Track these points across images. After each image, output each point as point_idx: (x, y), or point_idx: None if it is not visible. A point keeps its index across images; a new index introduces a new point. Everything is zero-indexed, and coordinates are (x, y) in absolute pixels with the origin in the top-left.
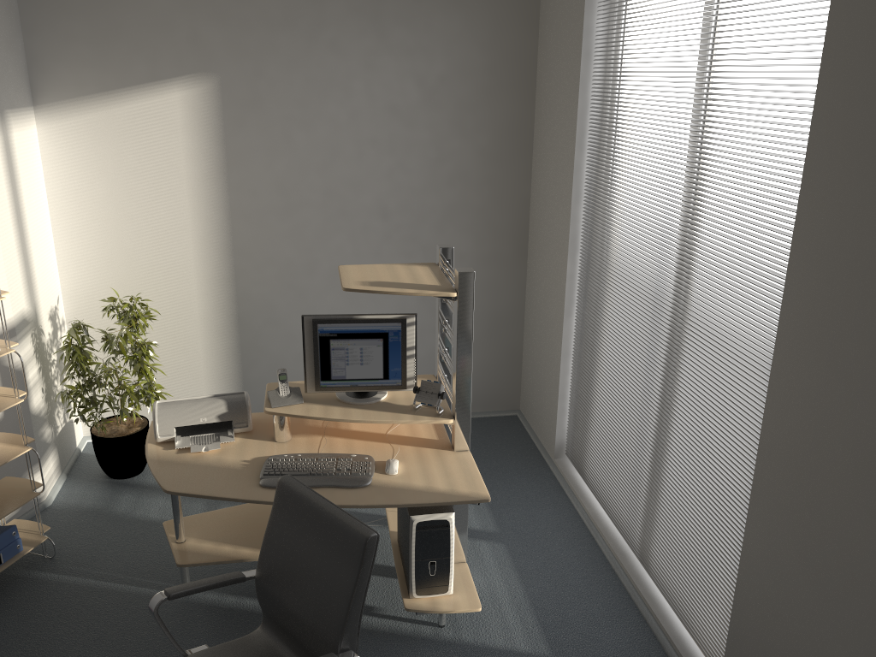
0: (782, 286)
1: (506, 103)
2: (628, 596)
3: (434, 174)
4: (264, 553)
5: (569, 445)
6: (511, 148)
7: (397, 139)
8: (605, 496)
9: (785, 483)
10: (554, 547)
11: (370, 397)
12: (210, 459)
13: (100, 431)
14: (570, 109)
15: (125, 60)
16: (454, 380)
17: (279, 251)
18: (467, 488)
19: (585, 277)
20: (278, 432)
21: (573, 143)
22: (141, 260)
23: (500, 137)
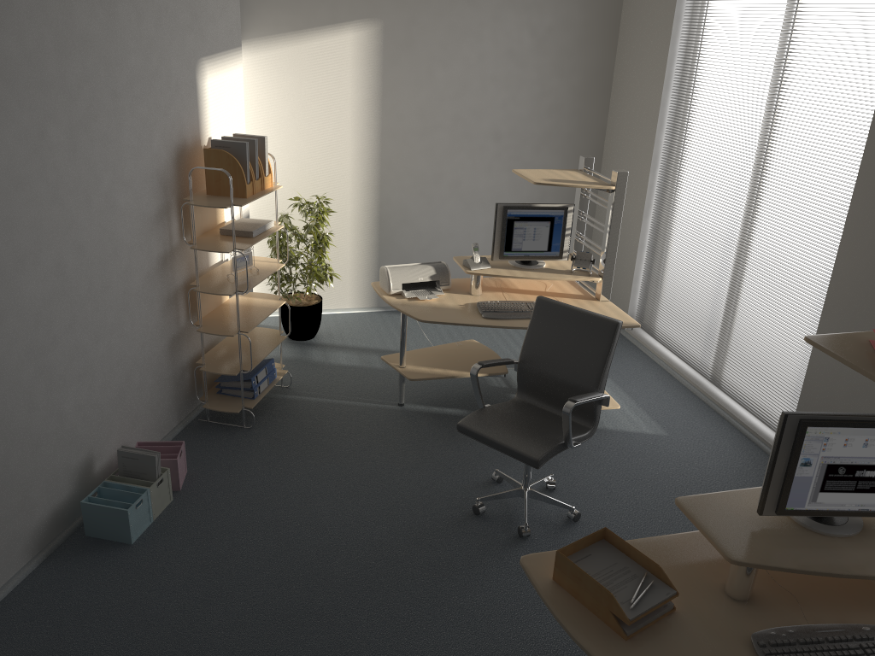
0: (850, 178)
1: (594, 51)
2: (707, 405)
3: (536, 106)
4: (527, 346)
5: (639, 316)
6: (595, 87)
7: (512, 77)
8: (678, 346)
9: (850, 297)
10: (646, 380)
11: (535, 265)
12: (436, 304)
13: (287, 303)
14: (658, 59)
15: (313, 6)
16: (604, 250)
17: (415, 165)
18: (622, 319)
19: (664, 186)
20: (475, 288)
21: (661, 84)
22: (310, 169)
23: (588, 78)
